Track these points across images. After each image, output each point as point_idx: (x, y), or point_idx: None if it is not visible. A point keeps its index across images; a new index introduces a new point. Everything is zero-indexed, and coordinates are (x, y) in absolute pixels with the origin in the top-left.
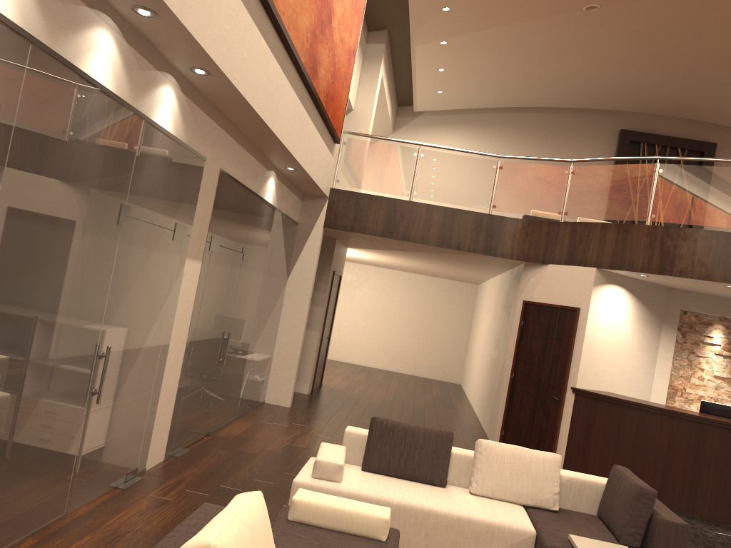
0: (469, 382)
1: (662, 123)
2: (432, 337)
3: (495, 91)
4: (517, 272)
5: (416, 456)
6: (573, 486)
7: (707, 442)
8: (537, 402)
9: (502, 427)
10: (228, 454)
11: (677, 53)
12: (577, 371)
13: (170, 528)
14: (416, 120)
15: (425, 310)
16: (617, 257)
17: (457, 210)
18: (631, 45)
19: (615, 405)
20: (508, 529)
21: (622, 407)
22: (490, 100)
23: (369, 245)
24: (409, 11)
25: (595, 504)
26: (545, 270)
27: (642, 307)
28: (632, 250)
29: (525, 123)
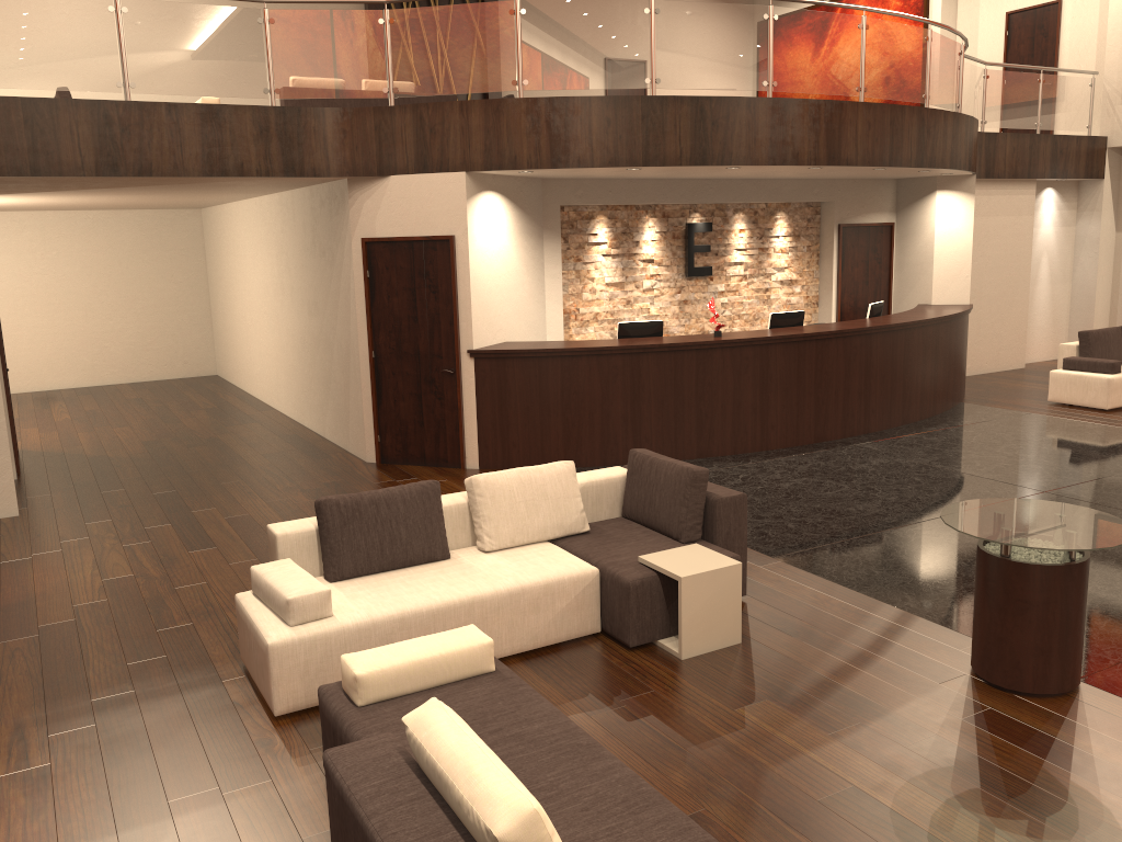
0: (246, 371)
1: None
2: (148, 313)
3: None
4: (329, 193)
5: (403, 532)
6: (590, 493)
7: (643, 374)
8: (422, 382)
9: (376, 430)
10: (31, 642)
11: None
12: (470, 326)
13: (112, 807)
14: None
15: (122, 271)
16: (492, 151)
17: (221, 107)
18: None
19: (531, 359)
20: (569, 579)
21: (539, 359)
22: None
23: (44, 189)
24: None
25: (617, 504)
26: (387, 186)
27: (521, 215)
28: (511, 139)
29: None
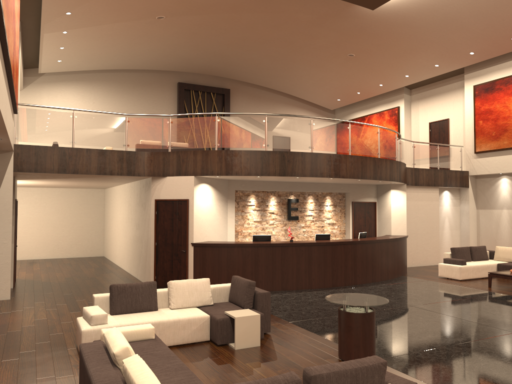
0: (114, 253)
1: (200, 78)
2: (79, 229)
3: (99, 60)
4: (146, 182)
5: (140, 298)
6: (216, 291)
7: (259, 255)
8: (173, 255)
9: (155, 274)
10: (3, 336)
11: (207, 42)
12: (192, 233)
13: (17, 379)
14: (40, 78)
15: (70, 212)
16: (204, 168)
17: (106, 150)
18: (183, 37)
19: (215, 247)
20: (197, 318)
21: (218, 247)
22: (95, 66)
23: (40, 177)
24: (42, 13)
25: (227, 296)
26: (165, 180)
27: (218, 192)
28: (211, 164)
29: (119, 79)
